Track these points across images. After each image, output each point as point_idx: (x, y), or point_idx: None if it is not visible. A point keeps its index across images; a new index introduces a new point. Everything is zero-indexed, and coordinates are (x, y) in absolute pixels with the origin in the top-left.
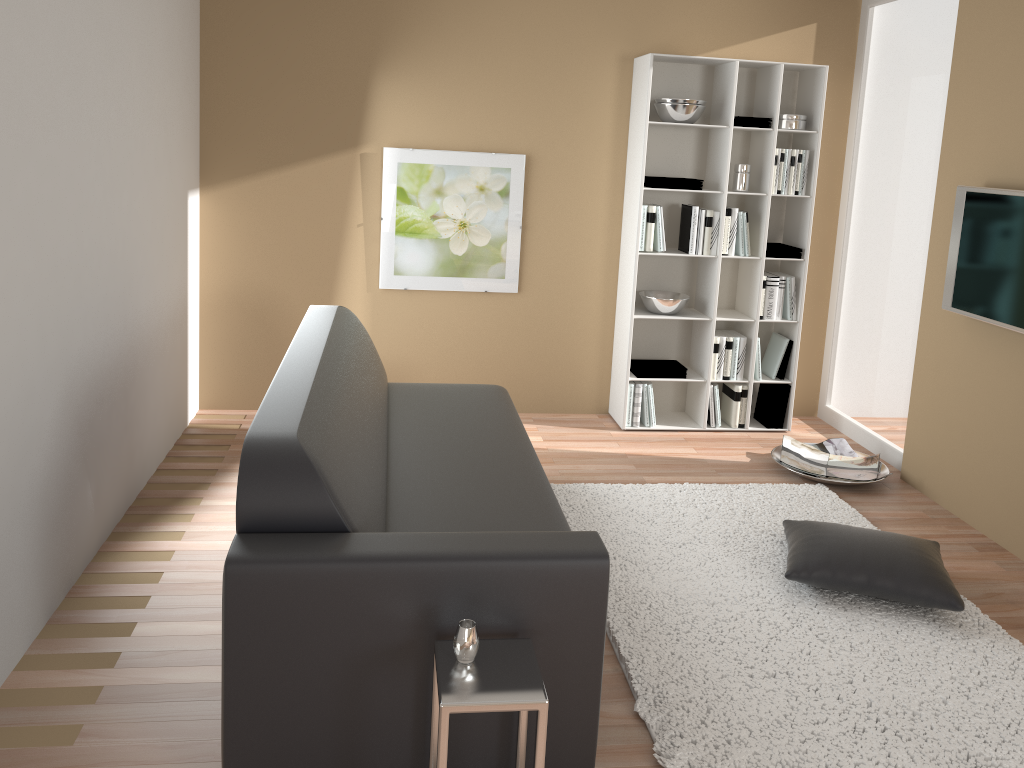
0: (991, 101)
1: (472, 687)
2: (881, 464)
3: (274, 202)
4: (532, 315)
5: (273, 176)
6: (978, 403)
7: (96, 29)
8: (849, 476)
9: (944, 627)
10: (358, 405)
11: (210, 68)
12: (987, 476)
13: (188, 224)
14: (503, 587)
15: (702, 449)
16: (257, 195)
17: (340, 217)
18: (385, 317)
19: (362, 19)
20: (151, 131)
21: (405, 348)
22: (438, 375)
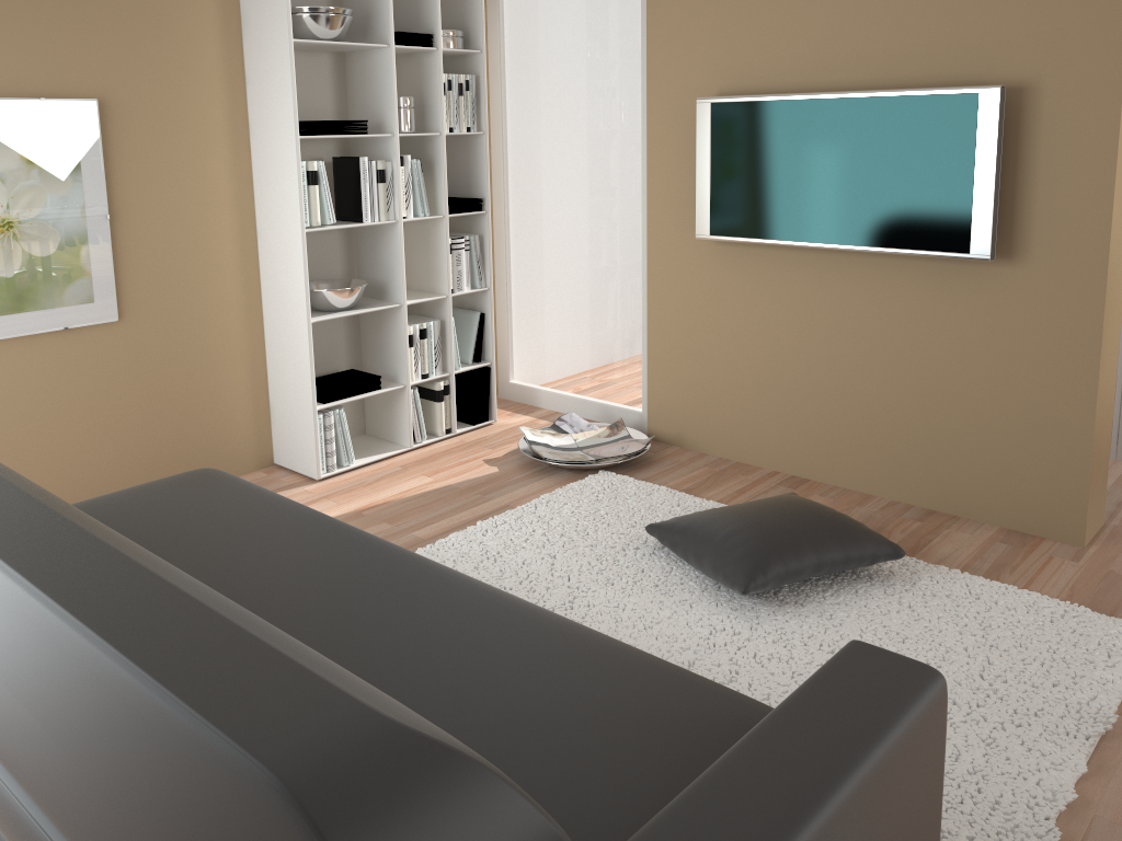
0: (712, 0)
1: None
2: (629, 429)
3: None
4: (146, 351)
5: None
6: (746, 334)
7: None
8: (615, 452)
9: (887, 581)
10: None
11: None
12: (770, 409)
13: None
14: (872, 812)
15: (435, 473)
16: None
17: None
18: None
19: None
20: None
21: None
22: None
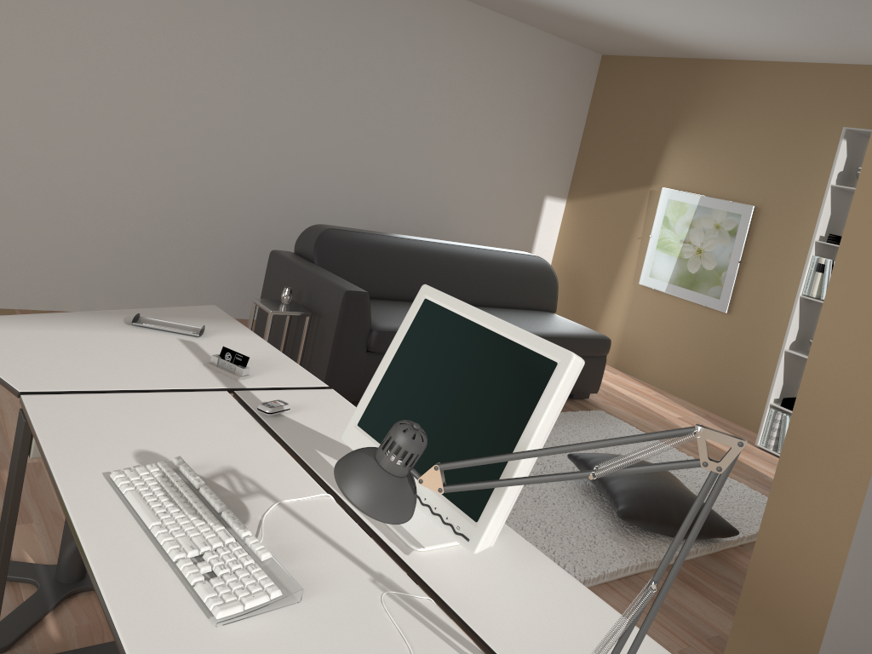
0: None
1: (268, 302)
2: None
3: (598, 214)
4: (734, 335)
5: (601, 198)
6: None
7: (438, 85)
8: None
9: (615, 531)
10: (429, 264)
11: (588, 129)
12: None
13: (542, 214)
14: (317, 290)
15: None
16: (591, 208)
17: (629, 230)
18: (638, 305)
19: (671, 102)
20: (496, 147)
21: (645, 331)
22: (660, 359)
